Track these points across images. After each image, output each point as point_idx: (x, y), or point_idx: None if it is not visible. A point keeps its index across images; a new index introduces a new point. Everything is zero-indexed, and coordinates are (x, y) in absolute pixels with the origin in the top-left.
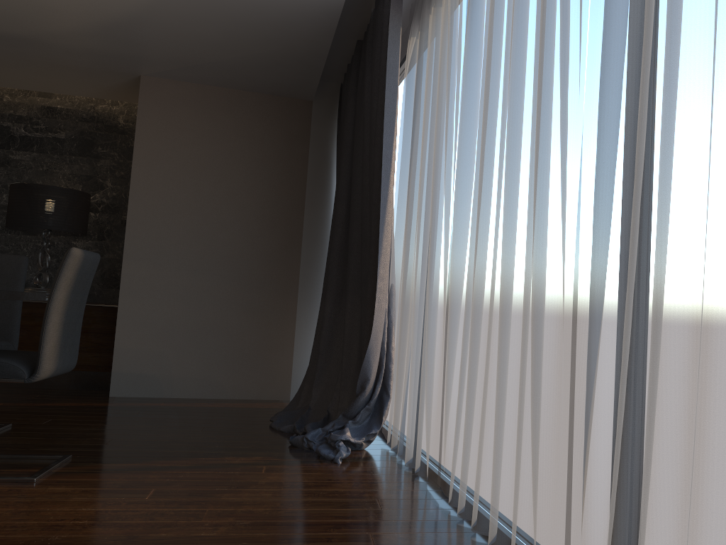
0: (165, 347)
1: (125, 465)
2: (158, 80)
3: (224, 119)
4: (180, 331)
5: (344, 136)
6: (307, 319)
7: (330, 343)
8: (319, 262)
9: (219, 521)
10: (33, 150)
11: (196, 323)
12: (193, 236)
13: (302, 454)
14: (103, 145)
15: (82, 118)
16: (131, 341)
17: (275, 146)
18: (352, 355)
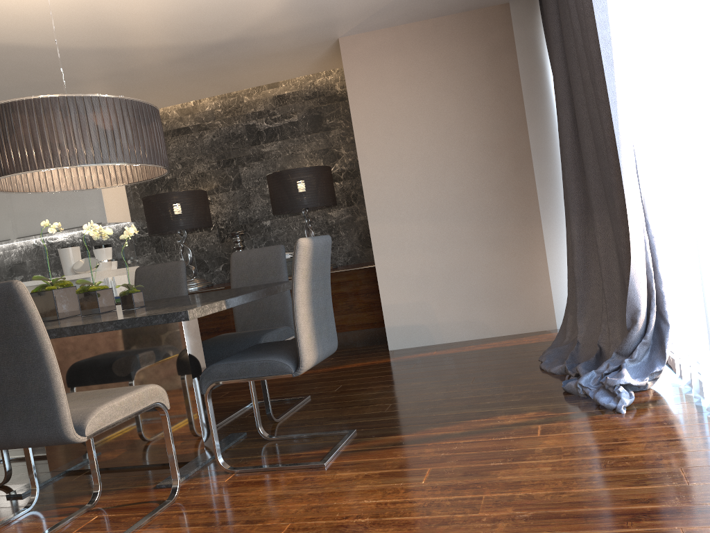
0: (425, 297)
1: (403, 437)
2: (354, 37)
3: (424, 55)
4: (435, 279)
5: (550, 31)
6: (556, 242)
7: (585, 269)
8: (555, 178)
9: (497, 513)
10: (277, 139)
11: (447, 268)
12: (424, 184)
13: (578, 403)
14: (329, 116)
15: (306, 97)
16: (394, 297)
17: (481, 66)
18: (613, 280)
